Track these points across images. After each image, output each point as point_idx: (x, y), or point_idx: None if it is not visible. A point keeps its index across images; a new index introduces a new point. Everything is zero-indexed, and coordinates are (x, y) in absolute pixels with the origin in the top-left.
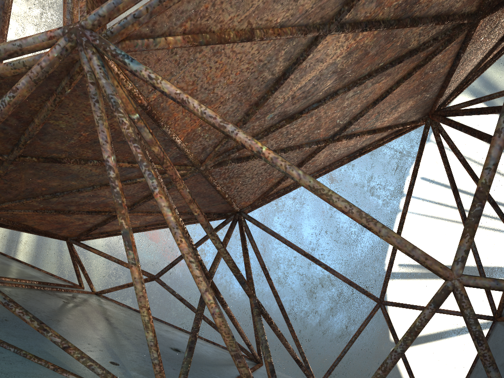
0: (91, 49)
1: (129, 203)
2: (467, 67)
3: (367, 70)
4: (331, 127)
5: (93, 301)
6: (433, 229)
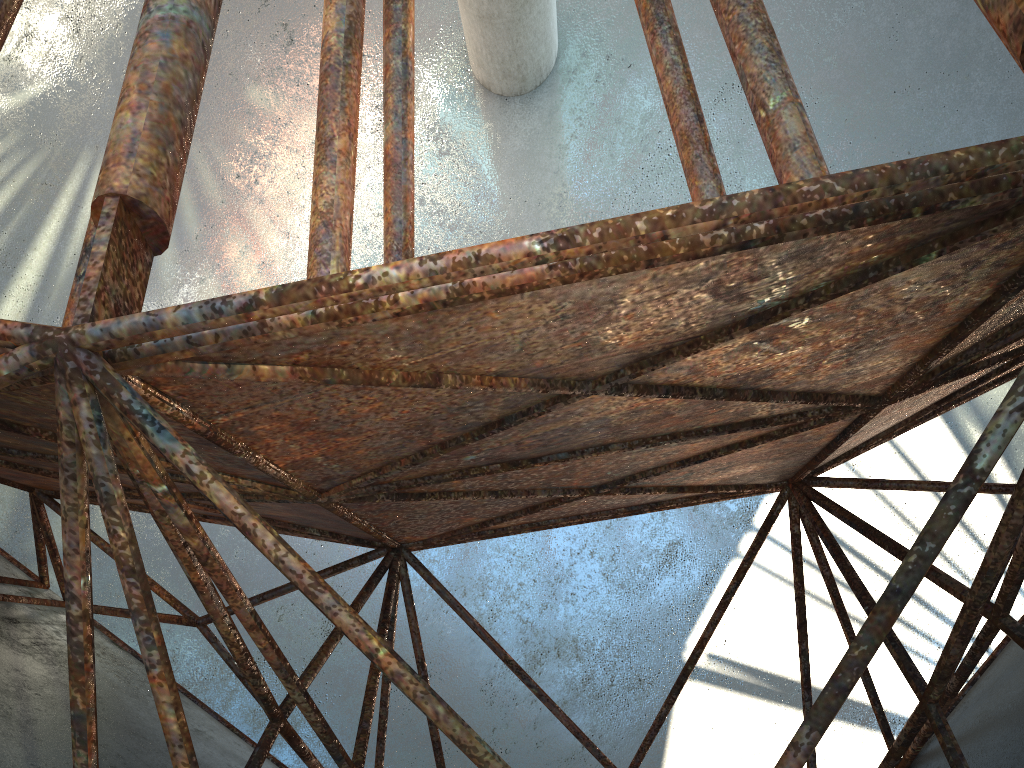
0: (82, 387)
1: None
2: (868, 433)
3: (669, 430)
4: (595, 477)
5: (56, 635)
6: (788, 606)
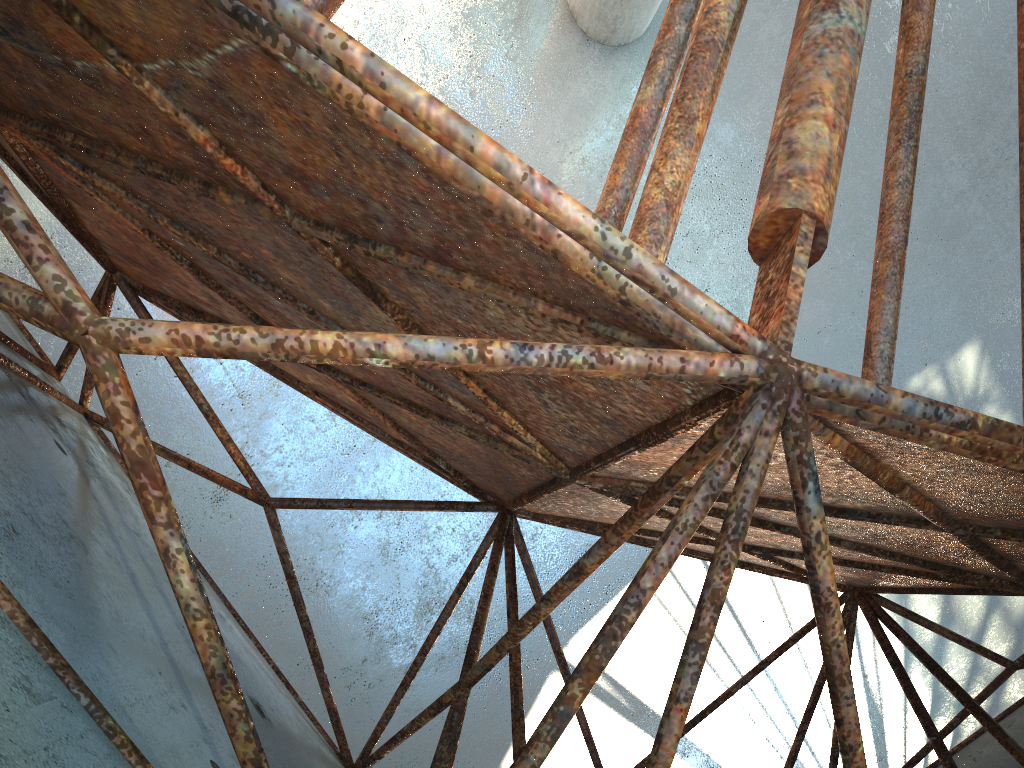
0: (780, 422)
1: (359, 376)
2: None
3: (897, 550)
4: (768, 543)
5: (93, 453)
6: (665, 639)
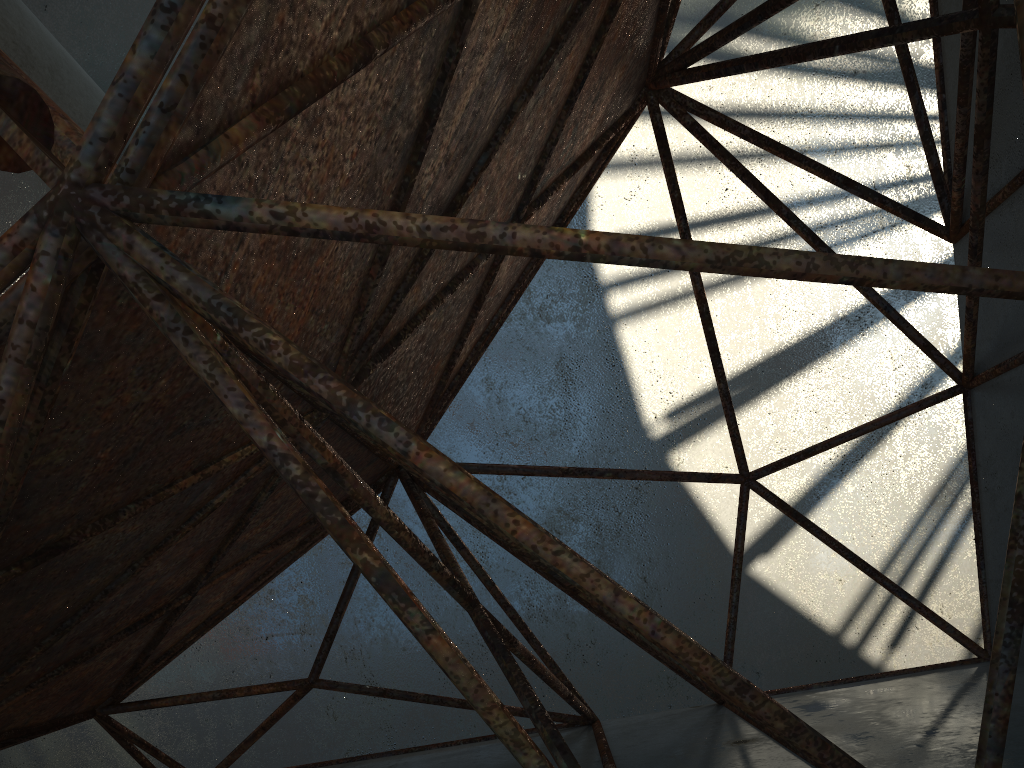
0: (122, 224)
1: (201, 564)
2: None
3: (550, 35)
4: (511, 196)
5: None
6: (691, 318)
